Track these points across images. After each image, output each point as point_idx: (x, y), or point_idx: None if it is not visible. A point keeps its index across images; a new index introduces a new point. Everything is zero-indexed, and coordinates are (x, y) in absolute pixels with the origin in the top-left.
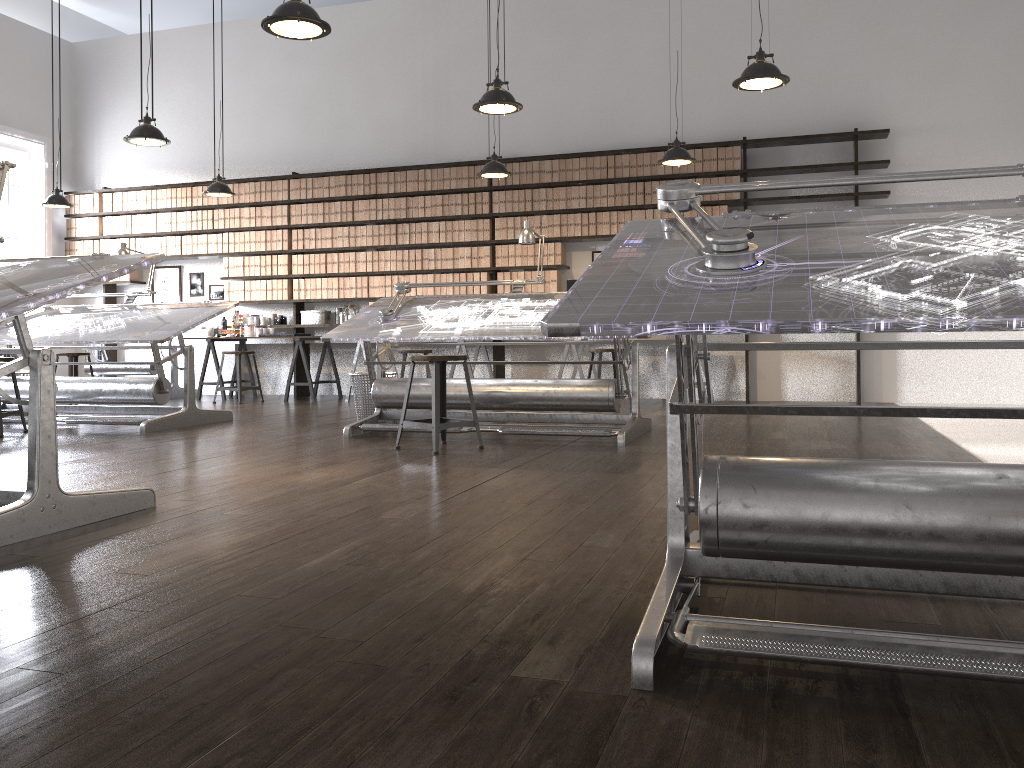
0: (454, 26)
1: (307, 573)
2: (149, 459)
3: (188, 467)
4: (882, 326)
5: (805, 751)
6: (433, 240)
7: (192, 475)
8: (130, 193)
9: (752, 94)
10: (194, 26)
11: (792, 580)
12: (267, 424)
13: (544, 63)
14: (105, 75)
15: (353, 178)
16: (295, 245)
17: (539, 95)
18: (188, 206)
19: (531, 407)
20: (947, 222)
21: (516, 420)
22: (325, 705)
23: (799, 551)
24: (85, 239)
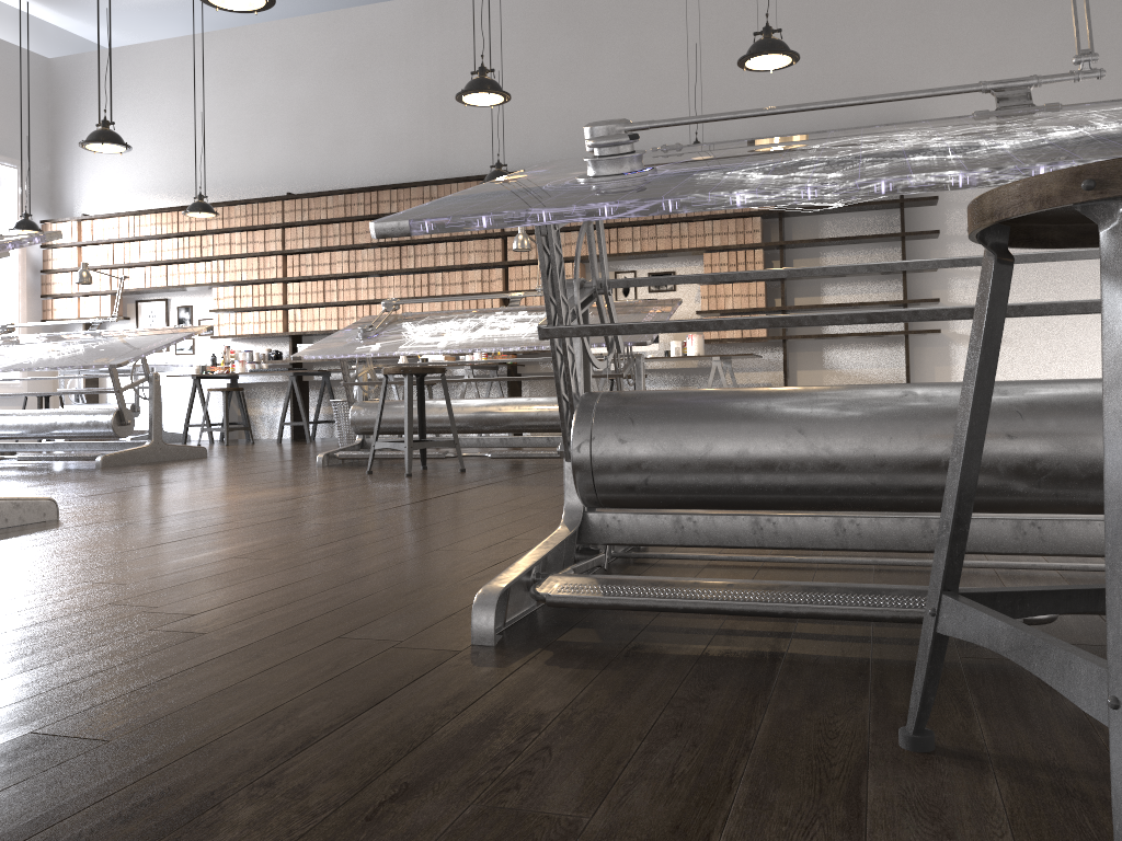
0: (461, 29)
1: (180, 565)
2: (86, 486)
3: (124, 491)
4: (738, 201)
5: (633, 690)
6: (440, 263)
7: (122, 496)
8: (111, 220)
9: (786, 95)
10: (180, 37)
11: (703, 543)
12: (242, 459)
13: (559, 67)
14: (85, 93)
15: (353, 197)
16: (290, 272)
17: (554, 102)
18: (174, 232)
19: (524, 428)
20: (881, 133)
21: (511, 445)
22: (101, 664)
23: (684, 492)
24: (63, 271)
